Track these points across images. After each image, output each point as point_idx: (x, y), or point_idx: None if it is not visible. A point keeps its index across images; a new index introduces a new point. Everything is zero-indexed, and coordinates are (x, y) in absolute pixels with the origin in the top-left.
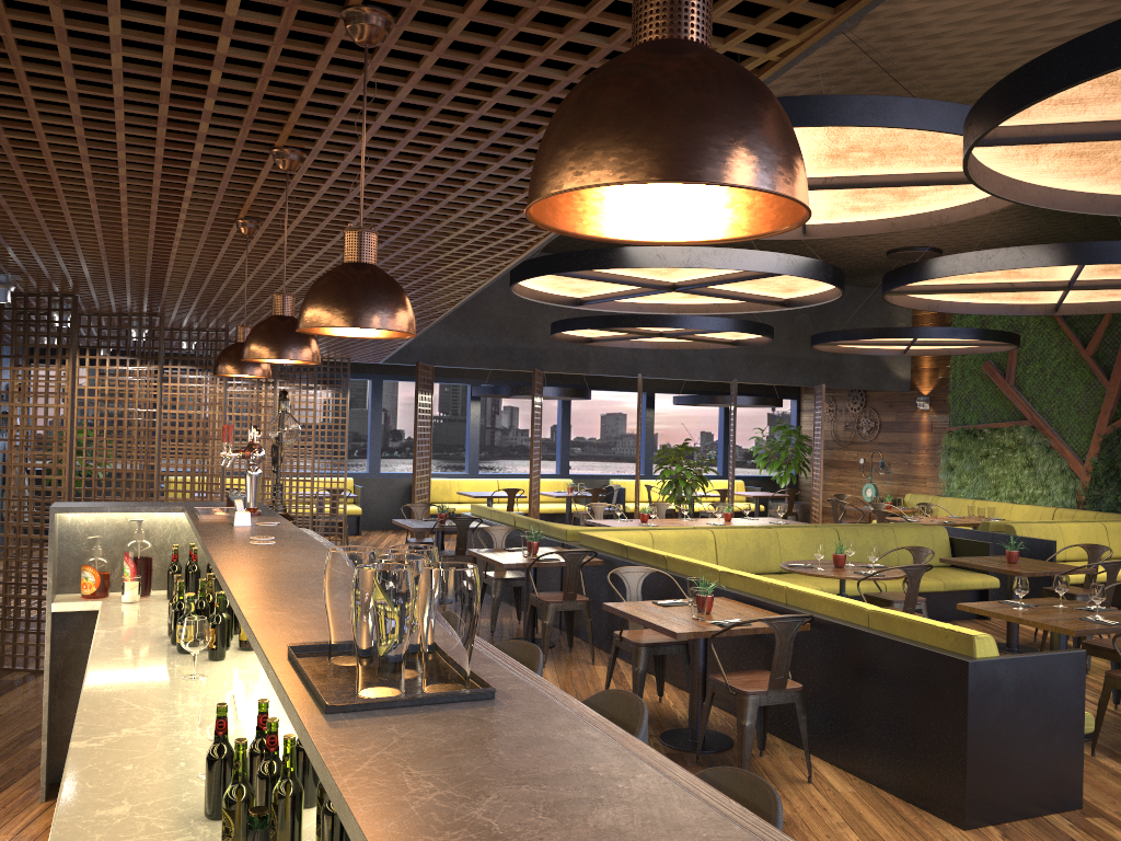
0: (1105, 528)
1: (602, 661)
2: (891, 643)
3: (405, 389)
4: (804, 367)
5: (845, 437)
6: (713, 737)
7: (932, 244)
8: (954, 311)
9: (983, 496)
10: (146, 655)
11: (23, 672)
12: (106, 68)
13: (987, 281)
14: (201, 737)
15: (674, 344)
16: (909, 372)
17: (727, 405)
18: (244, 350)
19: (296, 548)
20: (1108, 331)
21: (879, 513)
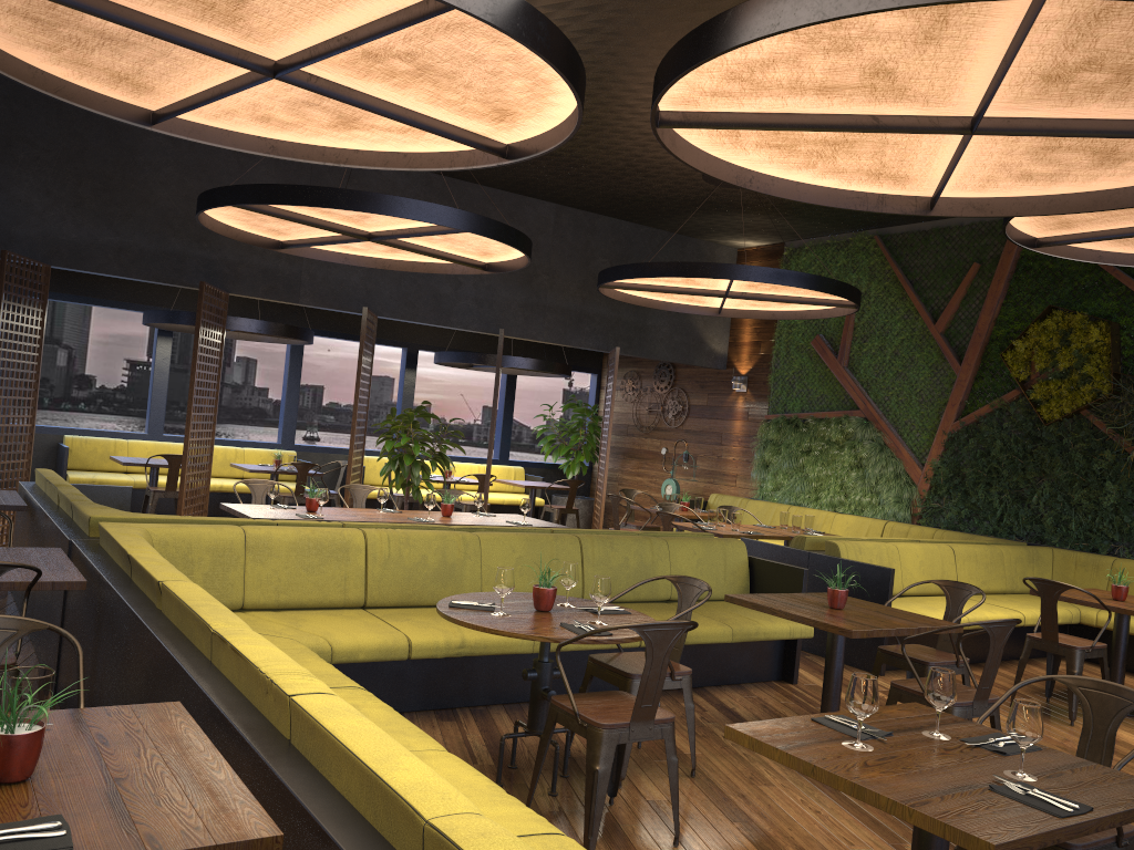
0: (953, 552)
1: None
2: None
3: (101, 323)
4: (598, 326)
5: (649, 422)
6: None
7: None
8: (776, 193)
9: (801, 502)
10: None
11: None
12: None
13: (835, 110)
14: None
15: (407, 264)
16: (726, 346)
17: (507, 372)
18: None
19: None
20: (964, 302)
21: (664, 515)
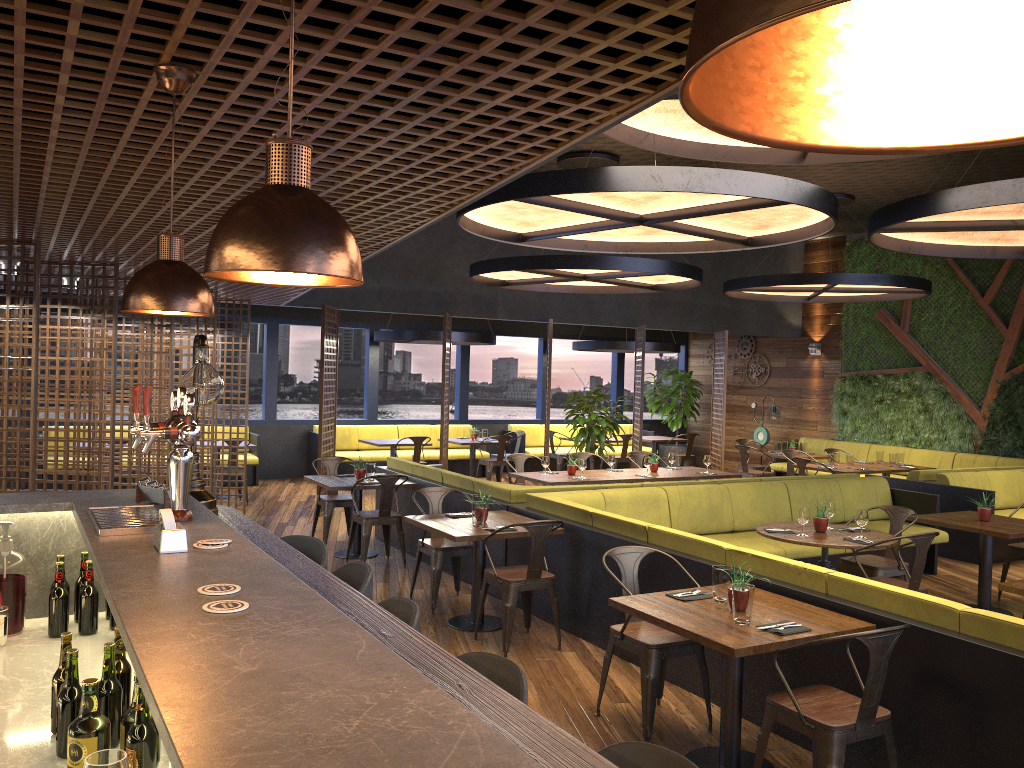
0: None
1: (568, 646)
2: (1008, 658)
3: (297, 333)
4: (704, 313)
5: (734, 382)
6: (747, 761)
7: (848, 190)
8: (925, 253)
9: (877, 440)
10: None
11: None
12: None
13: (988, 218)
14: None
15: (591, 288)
16: (800, 319)
17: (623, 351)
18: (213, 254)
19: (293, 622)
20: (1006, 280)
21: (799, 460)
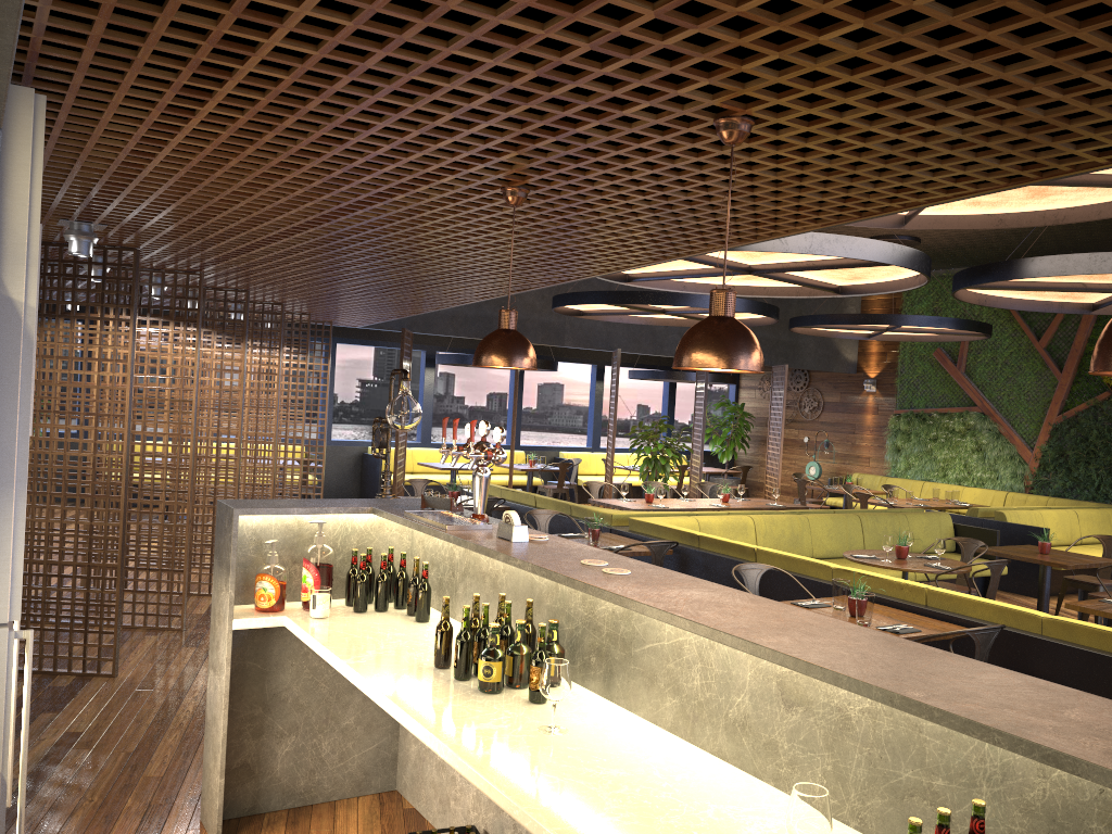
0: (1076, 515)
1: None
2: (1082, 653)
3: (339, 351)
4: (763, 346)
5: (786, 415)
6: None
7: (915, 233)
8: (999, 306)
9: (930, 478)
10: (450, 697)
11: (68, 676)
12: (723, 9)
13: (1061, 281)
14: (697, 825)
15: (663, 320)
16: (856, 355)
17: (677, 380)
18: (692, 357)
19: (671, 580)
20: (1062, 325)
21: (861, 495)
